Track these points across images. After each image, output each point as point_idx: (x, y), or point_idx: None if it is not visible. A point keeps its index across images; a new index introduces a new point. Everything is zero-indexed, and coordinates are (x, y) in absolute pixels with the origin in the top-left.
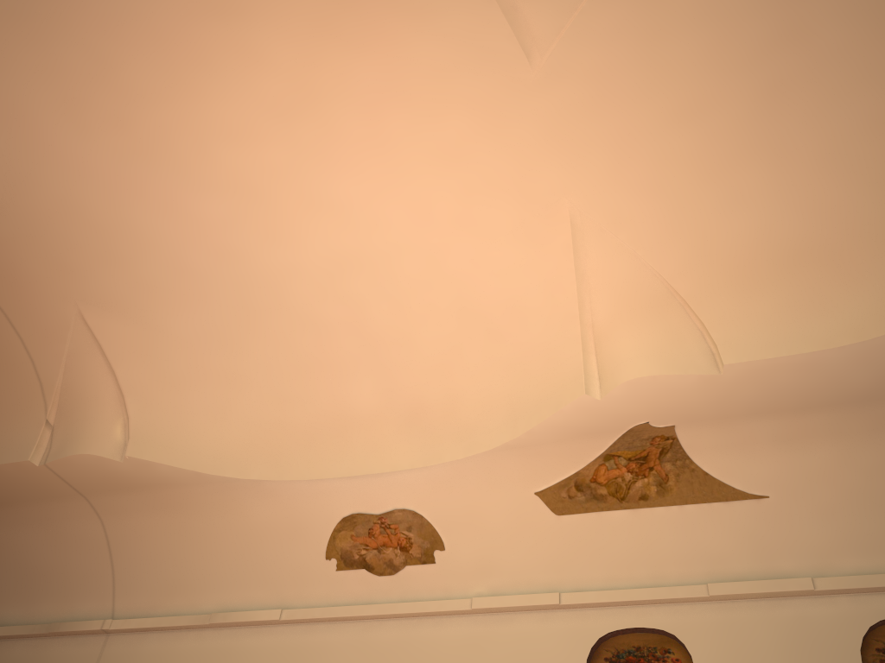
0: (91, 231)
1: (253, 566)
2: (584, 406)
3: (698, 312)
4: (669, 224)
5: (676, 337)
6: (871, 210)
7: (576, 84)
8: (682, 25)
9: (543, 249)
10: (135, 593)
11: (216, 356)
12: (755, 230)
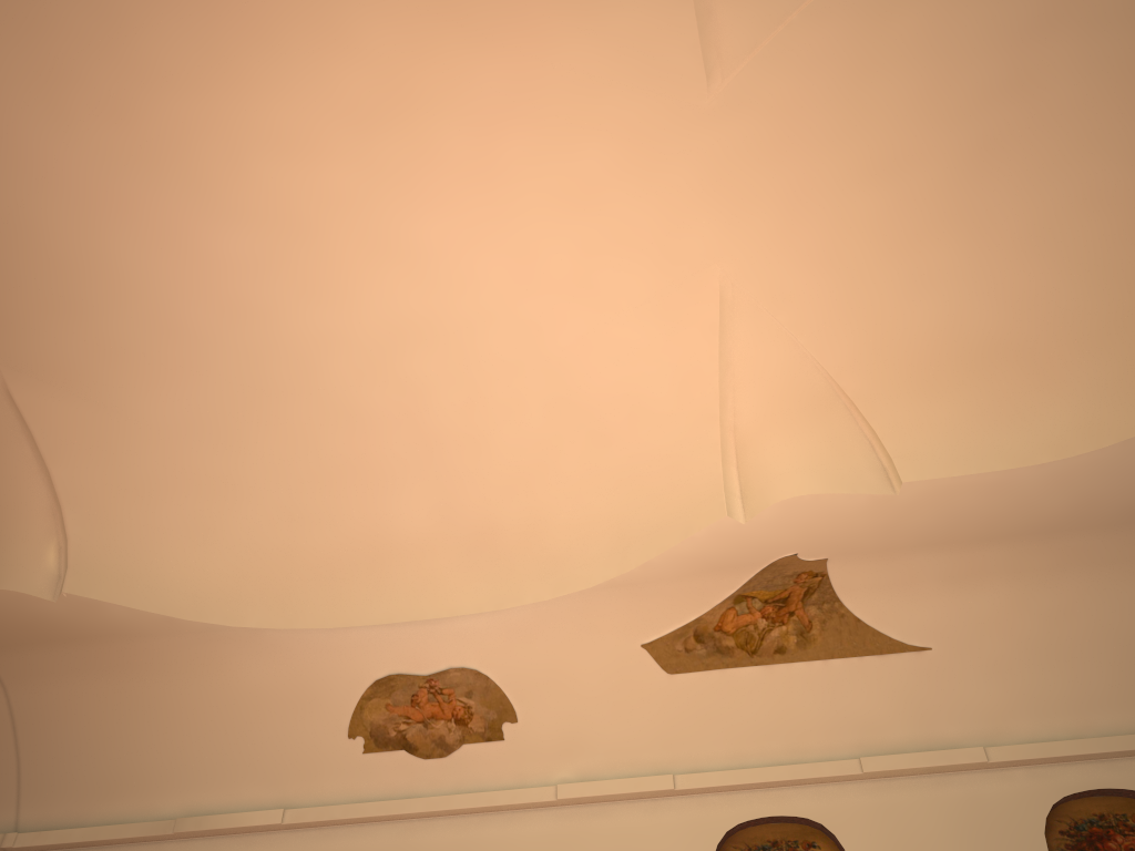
0: (41, 266)
1: (240, 750)
2: (723, 531)
3: (869, 418)
4: (840, 305)
5: (840, 447)
6: (1076, 303)
7: (756, 118)
8: (899, 58)
9: (679, 329)
10: (53, 793)
11: (204, 455)
12: (941, 320)
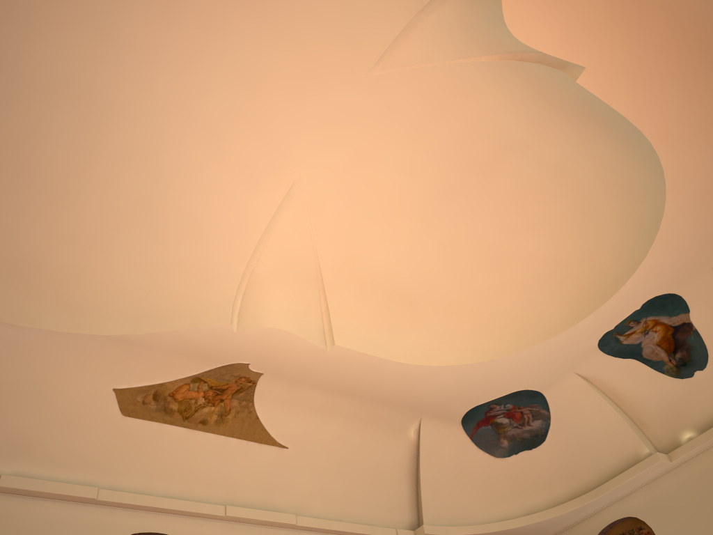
0: None
1: None
2: (219, 332)
3: (329, 300)
4: (345, 229)
5: (307, 310)
6: (445, 287)
7: (377, 102)
8: (458, 119)
9: (254, 194)
10: None
11: None
12: (386, 264)
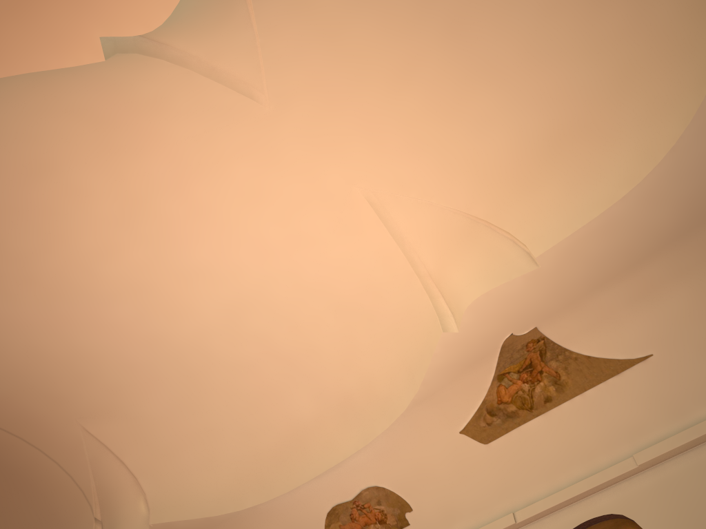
0: (57, 365)
1: None
2: (450, 342)
3: (501, 225)
4: (442, 167)
5: (493, 253)
6: (590, 76)
7: (303, 99)
8: (345, 17)
9: (362, 233)
10: None
11: (189, 421)
12: (511, 139)
